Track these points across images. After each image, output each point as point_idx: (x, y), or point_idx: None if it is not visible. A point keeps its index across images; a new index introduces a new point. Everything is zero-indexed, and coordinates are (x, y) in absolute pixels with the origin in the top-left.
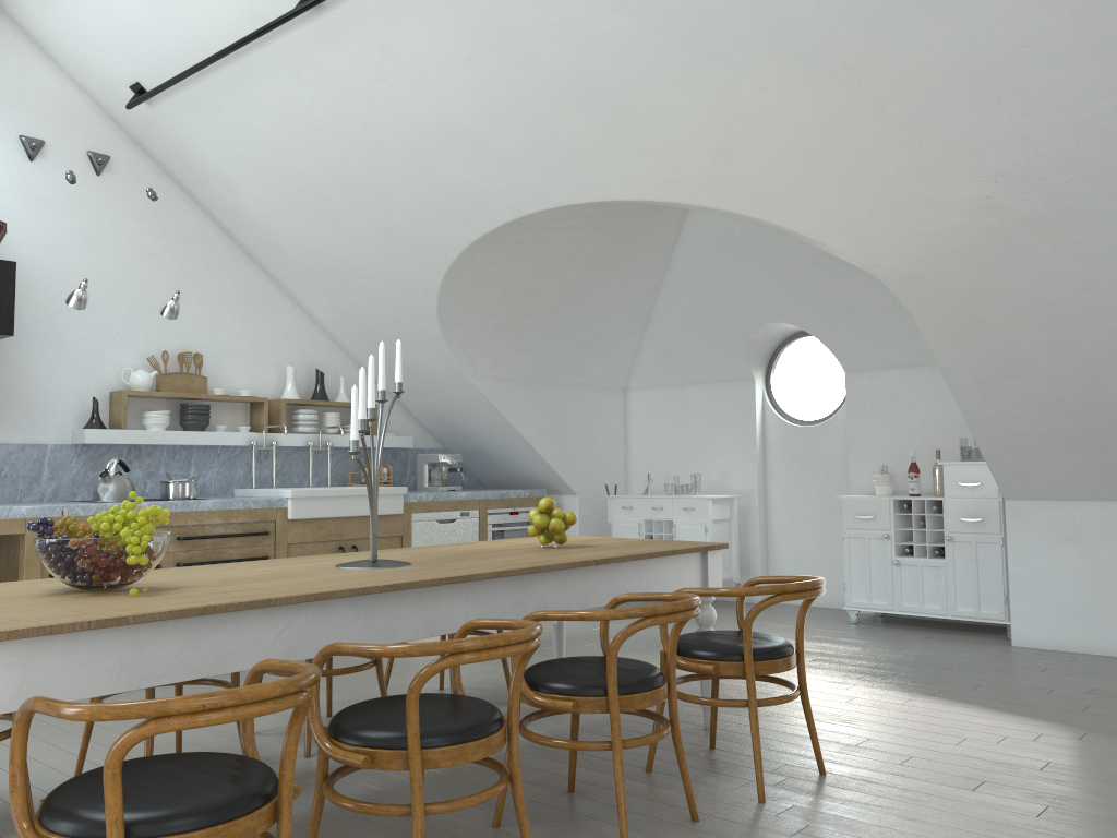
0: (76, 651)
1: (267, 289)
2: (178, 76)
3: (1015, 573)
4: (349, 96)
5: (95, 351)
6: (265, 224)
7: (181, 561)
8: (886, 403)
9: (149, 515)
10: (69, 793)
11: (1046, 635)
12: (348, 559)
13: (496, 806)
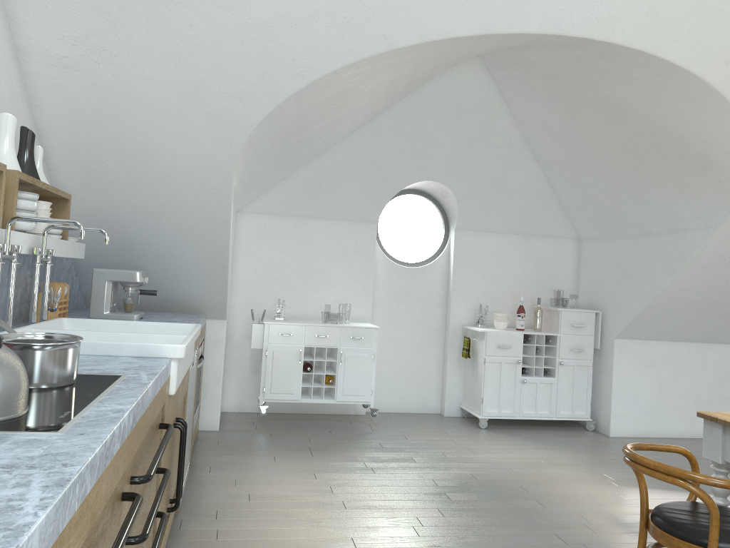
0: None
1: None
2: None
3: (616, 388)
4: None
5: None
6: None
7: None
8: (484, 257)
9: None
10: None
11: (630, 427)
12: None
13: None
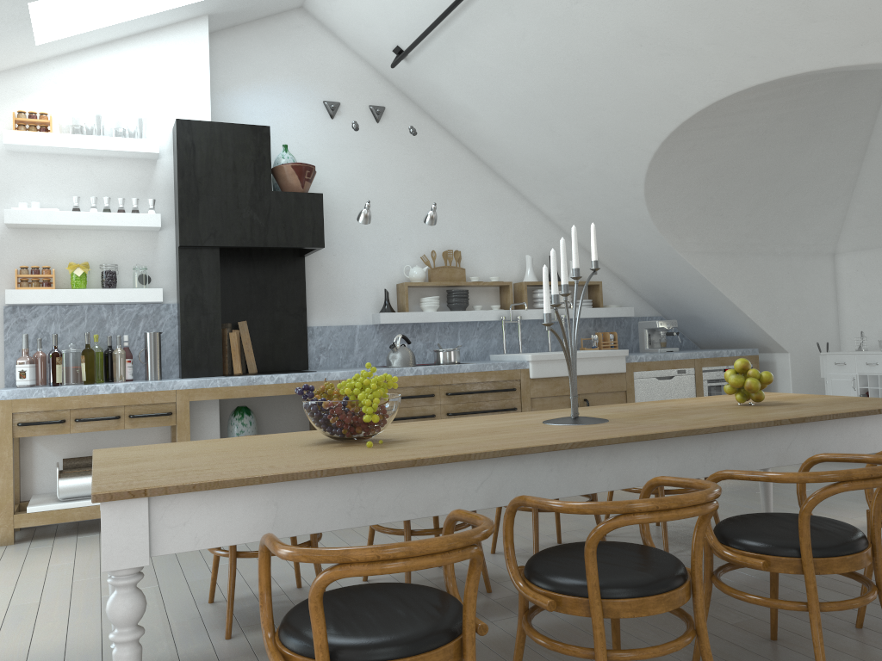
0: (315, 494)
1: (507, 195)
2: (422, 34)
3: None
4: (552, 22)
5: (384, 255)
6: (500, 142)
7: (450, 411)
8: None
9: (381, 381)
10: (300, 613)
11: None
12: (557, 415)
13: (694, 648)
